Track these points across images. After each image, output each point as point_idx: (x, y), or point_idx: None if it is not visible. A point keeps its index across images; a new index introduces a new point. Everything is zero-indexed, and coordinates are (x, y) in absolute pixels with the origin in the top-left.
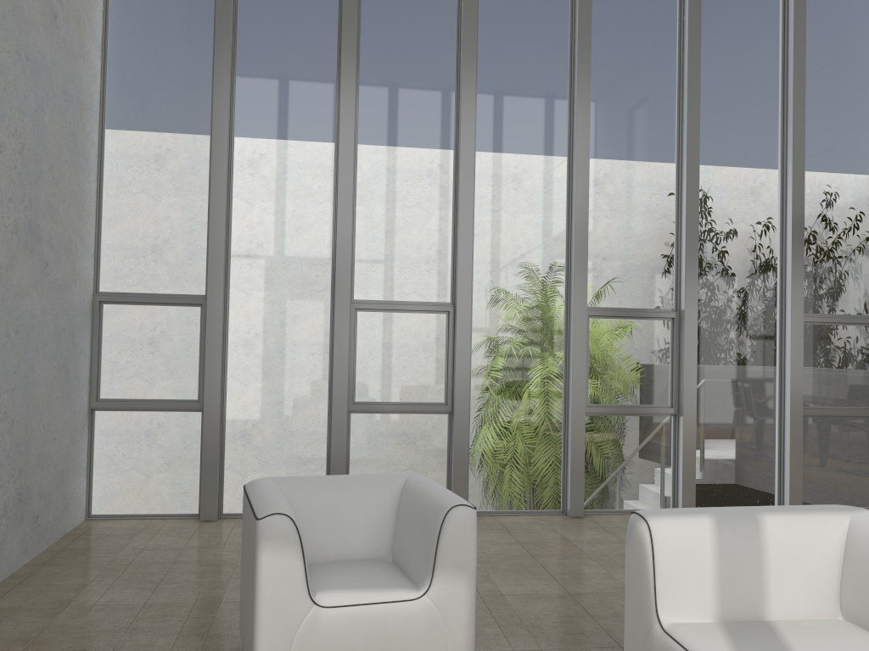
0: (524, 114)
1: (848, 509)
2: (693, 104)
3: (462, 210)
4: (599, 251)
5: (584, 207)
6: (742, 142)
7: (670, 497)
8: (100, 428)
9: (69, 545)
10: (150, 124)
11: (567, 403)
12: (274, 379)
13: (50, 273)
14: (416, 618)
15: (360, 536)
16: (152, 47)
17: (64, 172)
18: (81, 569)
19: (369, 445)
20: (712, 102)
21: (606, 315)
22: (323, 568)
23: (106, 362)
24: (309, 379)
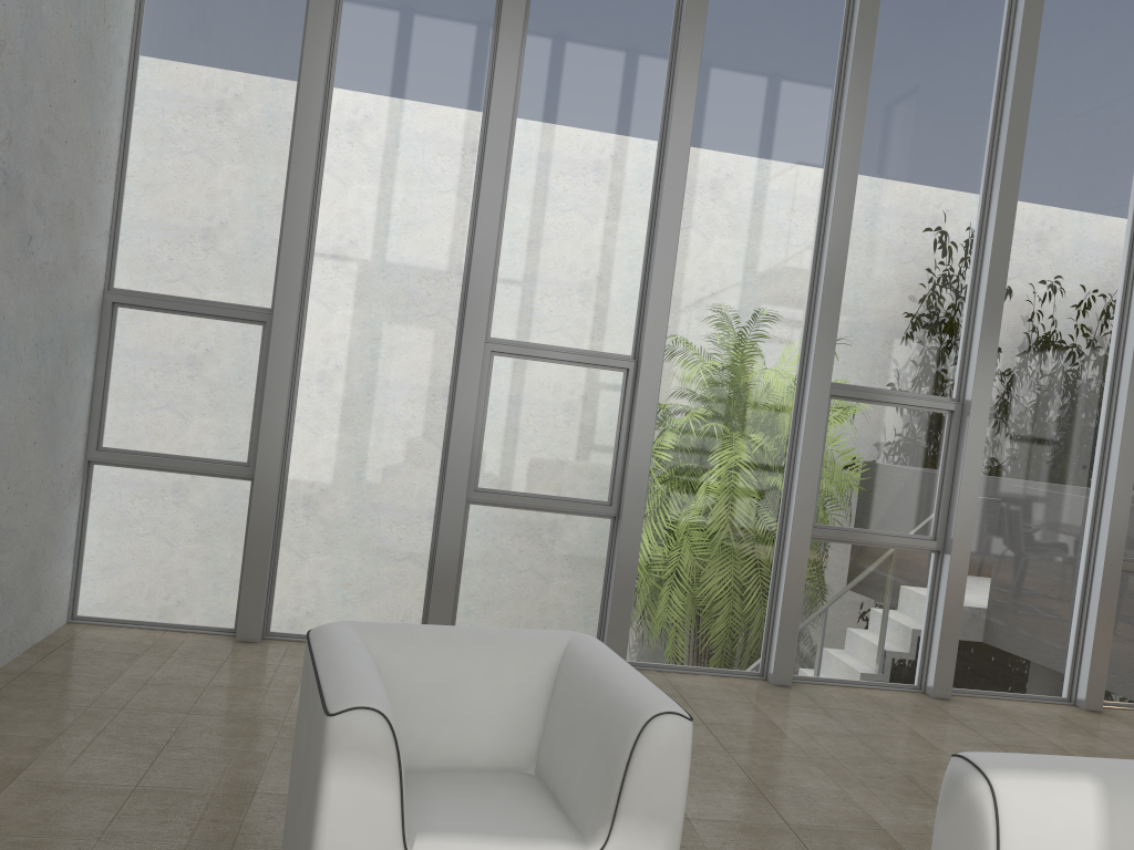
0: (769, 86)
1: None
2: (1021, 97)
3: (663, 220)
4: (857, 302)
5: (843, 234)
6: (1083, 162)
7: (917, 669)
8: (99, 491)
9: (35, 665)
10: (210, 41)
11: (785, 519)
12: (362, 443)
13: (35, 252)
14: None
15: (488, 732)
16: None
17: (70, 98)
18: (46, 710)
19: (492, 553)
20: (1047, 96)
21: (856, 397)
22: (426, 783)
23: (116, 394)
24: (413, 448)
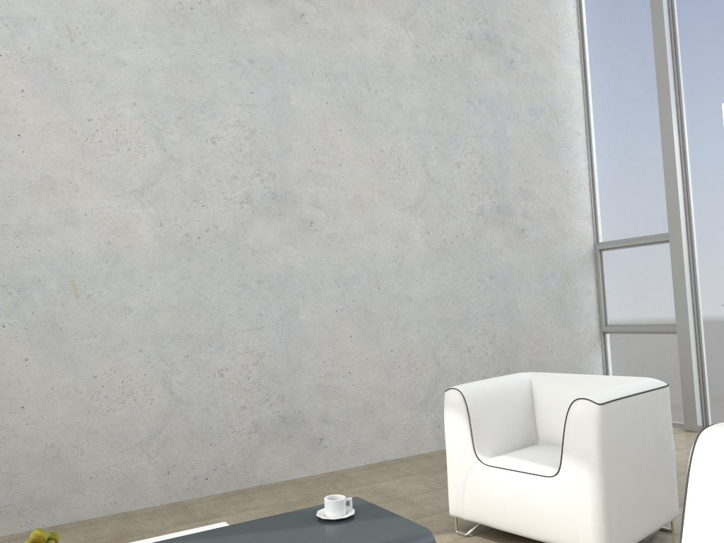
0: None
1: None
2: None
3: None
4: None
5: None
6: None
7: None
8: (610, 347)
9: None
10: (618, 103)
11: None
12: None
13: (528, 235)
14: (548, 493)
15: None
16: (612, 42)
17: (538, 163)
18: None
19: None
20: None
21: None
22: (542, 446)
23: (609, 296)
24: None
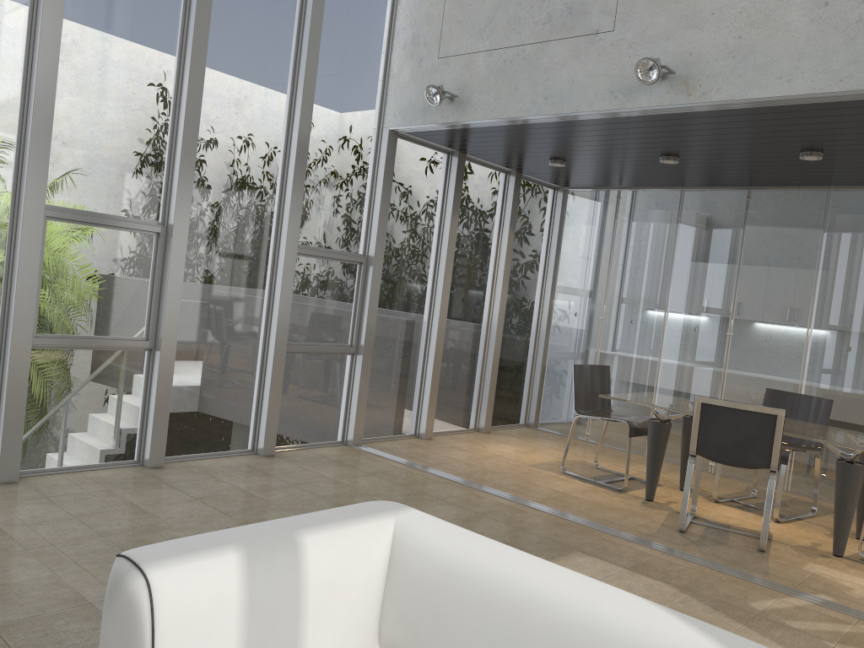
0: None
1: (390, 509)
2: None
3: None
4: (69, 132)
5: (52, 67)
6: (256, 39)
7: (136, 447)
8: None
9: None
10: None
11: (5, 331)
12: None
13: None
14: None
15: None
16: None
17: None
18: None
19: None
20: None
21: (72, 219)
22: None
23: None
24: None
